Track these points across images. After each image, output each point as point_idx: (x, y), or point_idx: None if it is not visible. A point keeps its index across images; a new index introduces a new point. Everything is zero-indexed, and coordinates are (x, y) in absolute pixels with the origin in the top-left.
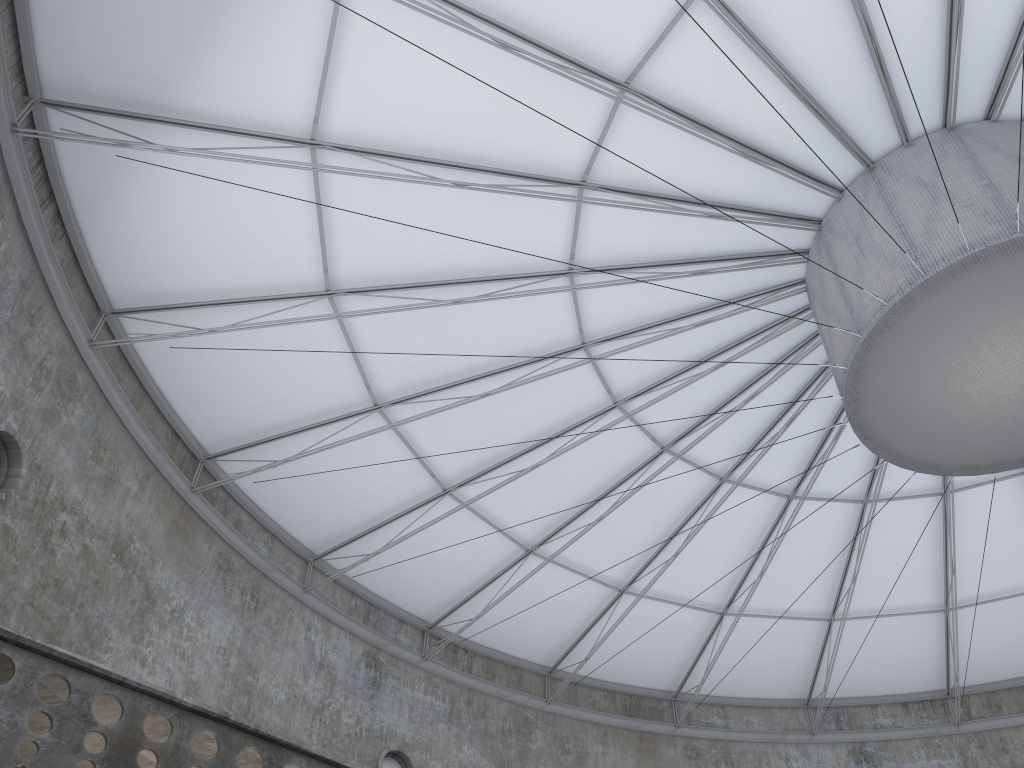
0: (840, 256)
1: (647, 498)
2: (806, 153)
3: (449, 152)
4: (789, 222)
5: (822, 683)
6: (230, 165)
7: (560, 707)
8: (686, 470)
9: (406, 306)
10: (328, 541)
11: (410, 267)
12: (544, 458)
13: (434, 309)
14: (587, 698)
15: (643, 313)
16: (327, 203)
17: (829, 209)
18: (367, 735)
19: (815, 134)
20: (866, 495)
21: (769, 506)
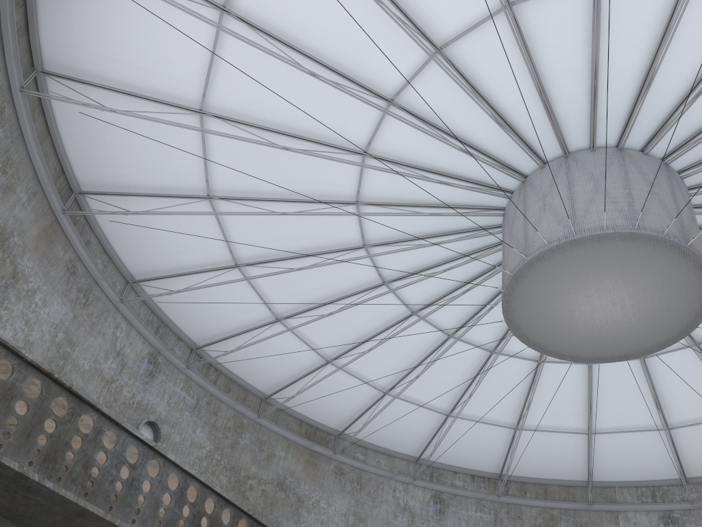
0: (530, 204)
1: (363, 310)
2: (532, 132)
3: (312, 49)
4: (508, 171)
5: (430, 451)
6: (160, 1)
7: (266, 422)
8: (393, 300)
9: (251, 140)
10: (146, 273)
11: (261, 114)
12: (307, 265)
13: (268, 147)
14: (284, 421)
15: (400, 195)
16: (219, 52)
17: (534, 171)
18: (136, 407)
19: (542, 123)
20: (494, 348)
21: (435, 337)
